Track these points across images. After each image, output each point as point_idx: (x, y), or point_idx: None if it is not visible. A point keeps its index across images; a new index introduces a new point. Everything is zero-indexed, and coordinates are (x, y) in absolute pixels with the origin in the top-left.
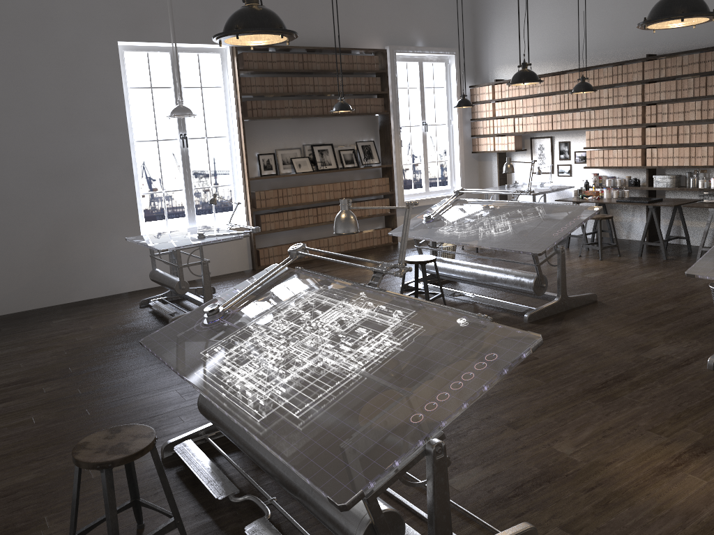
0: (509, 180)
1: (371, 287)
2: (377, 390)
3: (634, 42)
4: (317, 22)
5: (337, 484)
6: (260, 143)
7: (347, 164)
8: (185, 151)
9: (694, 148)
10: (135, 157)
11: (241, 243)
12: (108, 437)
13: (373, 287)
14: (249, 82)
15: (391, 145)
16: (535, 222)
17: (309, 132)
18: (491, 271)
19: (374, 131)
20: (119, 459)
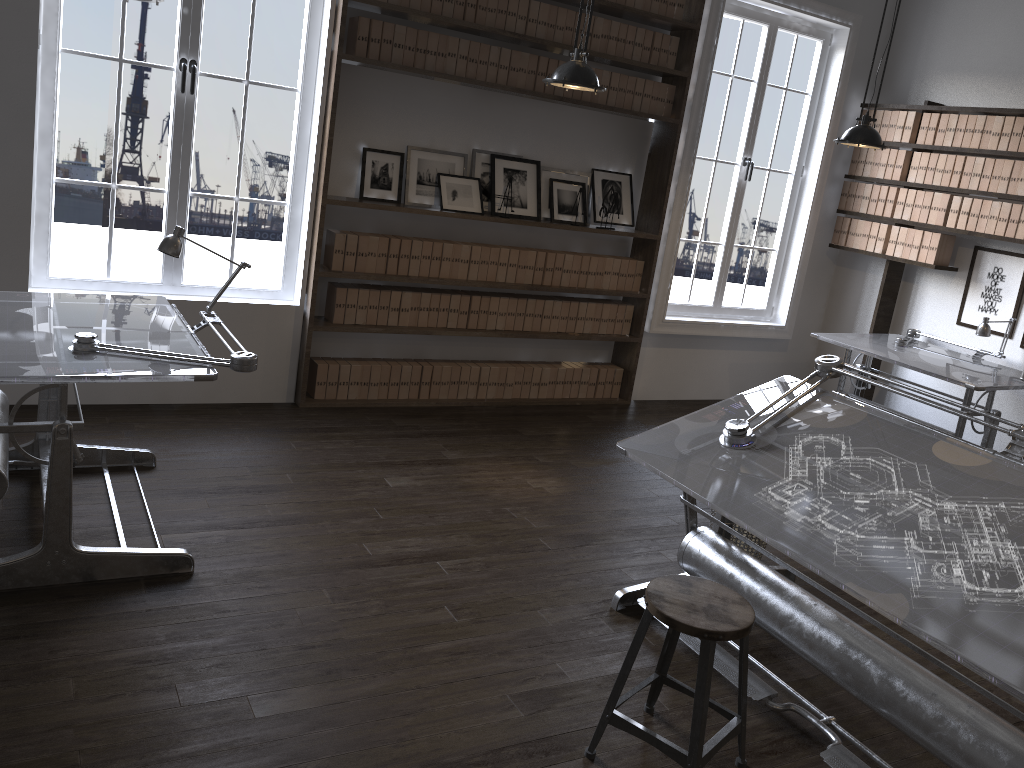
0: (896, 322)
1: None
2: None
3: None
4: None
5: None
6: (375, 123)
7: (562, 213)
8: (185, 102)
9: None
10: (54, 87)
11: (279, 341)
12: None
13: None
14: None
15: (667, 193)
16: None
17: (494, 123)
18: (920, 694)
19: (638, 154)
20: None
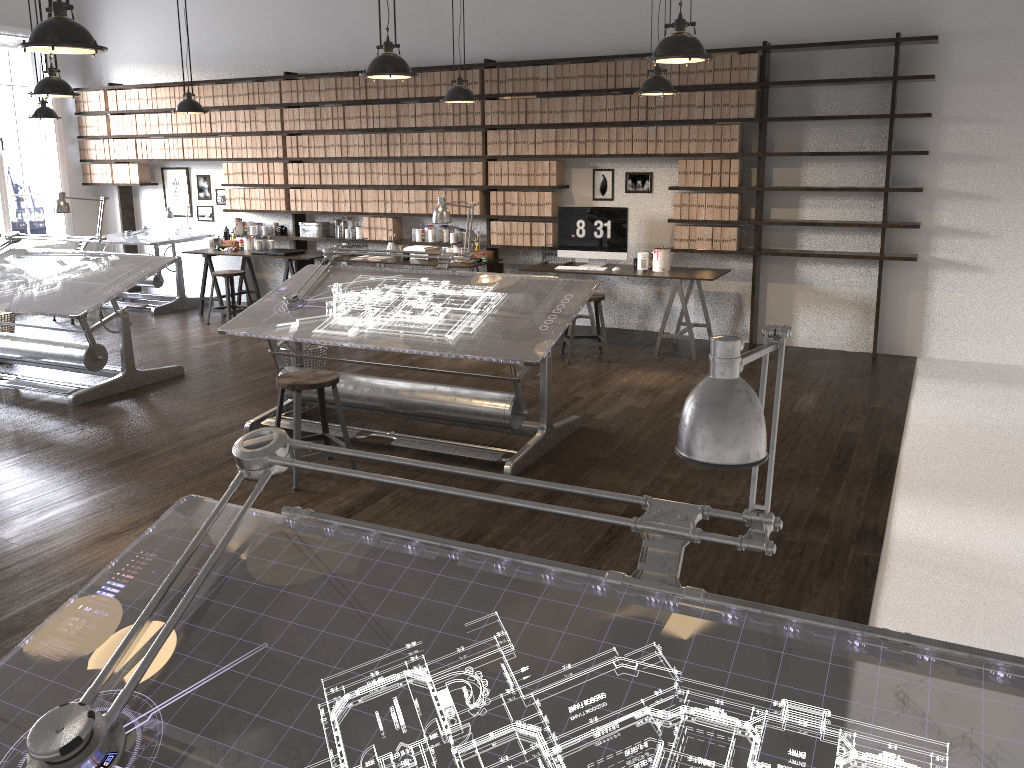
0: (139, 224)
1: None
2: None
3: (274, 55)
4: None
5: None
6: None
7: None
8: None
9: (337, 190)
10: None
11: None
12: None
13: None
14: None
15: None
16: (92, 277)
17: None
18: (37, 343)
19: None
20: None
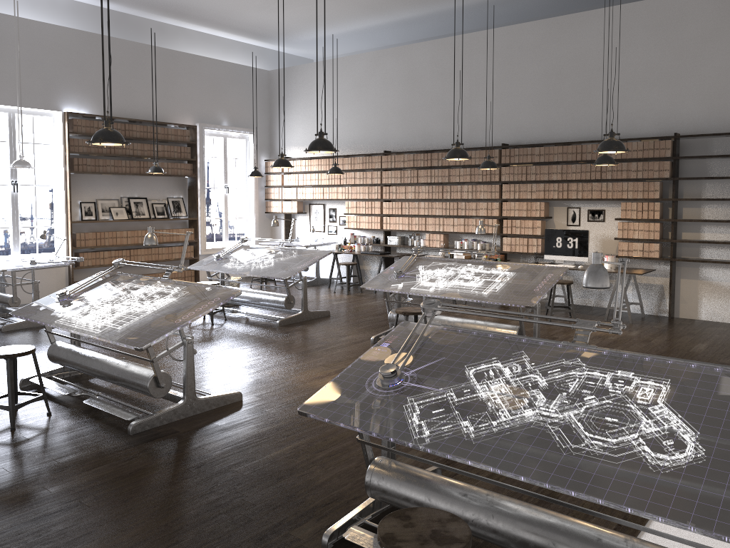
0: (293, 236)
1: (164, 278)
2: (161, 315)
3: (377, 141)
4: (139, 99)
5: (139, 343)
6: (83, 193)
7: (159, 215)
8: (15, 195)
9: (411, 217)
10: None
11: (61, 275)
12: (6, 348)
13: (165, 278)
14: (77, 143)
15: (197, 202)
16: (289, 260)
17: (127, 186)
18: (259, 293)
19: (184, 190)
20: (18, 353)
